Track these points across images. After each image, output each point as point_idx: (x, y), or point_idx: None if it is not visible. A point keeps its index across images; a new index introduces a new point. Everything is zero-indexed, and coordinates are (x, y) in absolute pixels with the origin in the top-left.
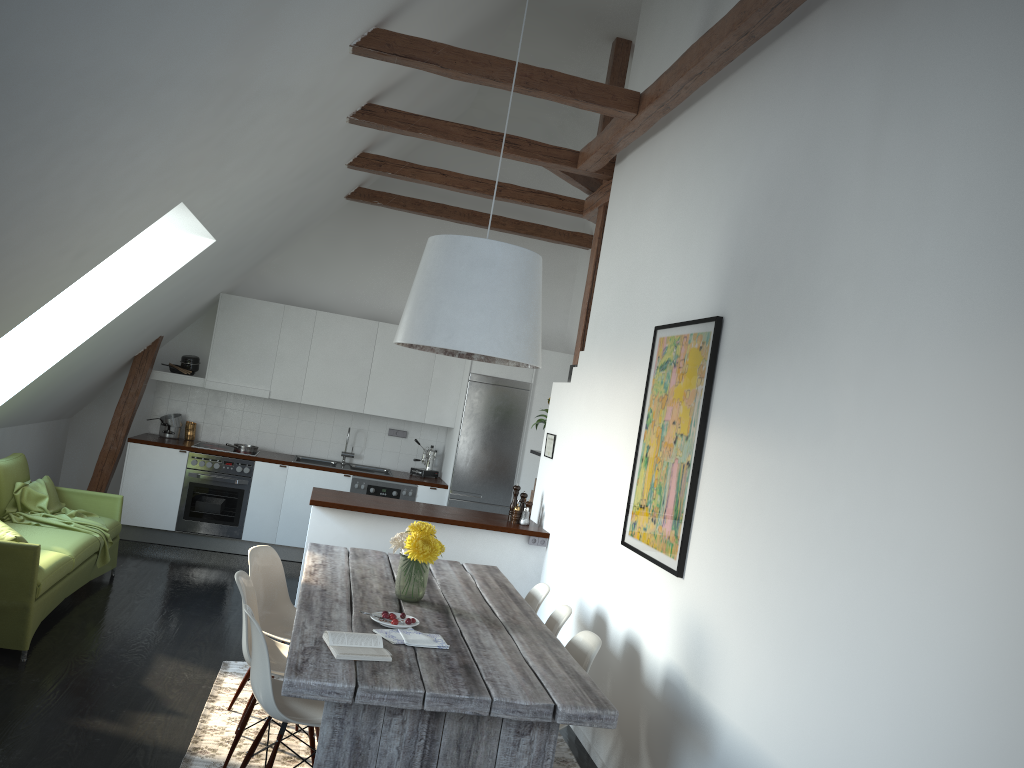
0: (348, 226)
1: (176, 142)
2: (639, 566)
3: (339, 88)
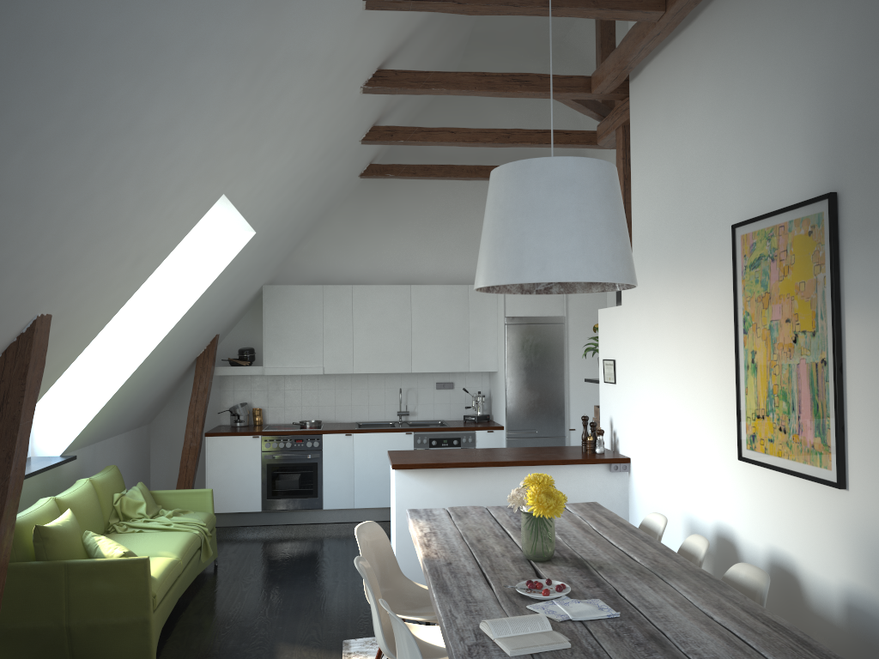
0: (365, 203)
1: (213, 125)
2: (770, 481)
3: (354, 53)
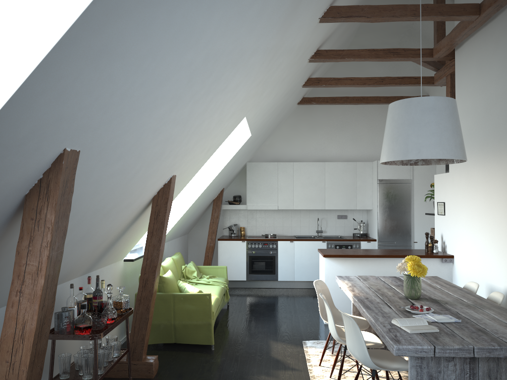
0: (299, 118)
1: (250, 84)
2: None
3: (309, 43)
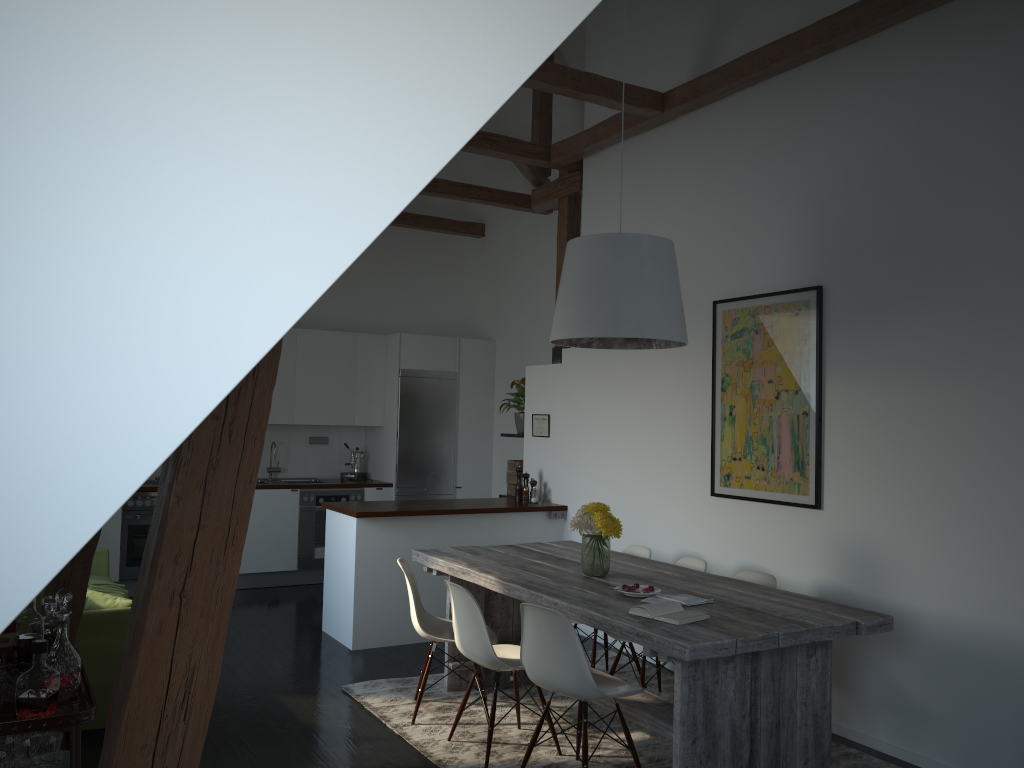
0: None
1: None
2: (744, 510)
3: None
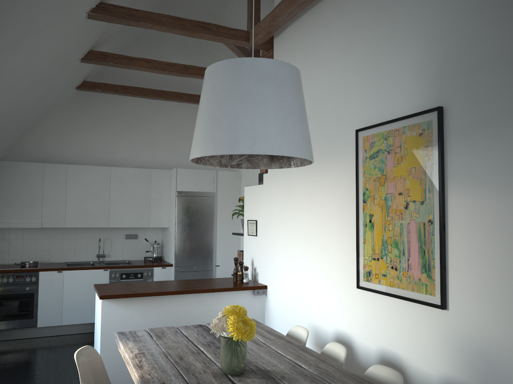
0: (78, 108)
1: None
2: (382, 303)
3: None
